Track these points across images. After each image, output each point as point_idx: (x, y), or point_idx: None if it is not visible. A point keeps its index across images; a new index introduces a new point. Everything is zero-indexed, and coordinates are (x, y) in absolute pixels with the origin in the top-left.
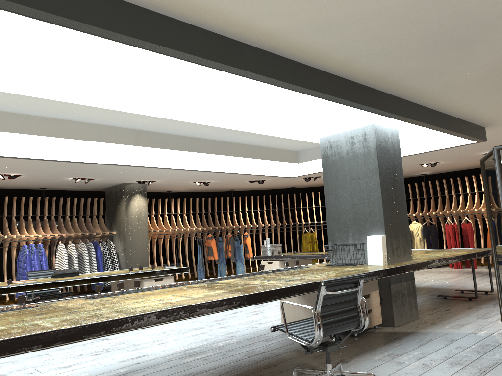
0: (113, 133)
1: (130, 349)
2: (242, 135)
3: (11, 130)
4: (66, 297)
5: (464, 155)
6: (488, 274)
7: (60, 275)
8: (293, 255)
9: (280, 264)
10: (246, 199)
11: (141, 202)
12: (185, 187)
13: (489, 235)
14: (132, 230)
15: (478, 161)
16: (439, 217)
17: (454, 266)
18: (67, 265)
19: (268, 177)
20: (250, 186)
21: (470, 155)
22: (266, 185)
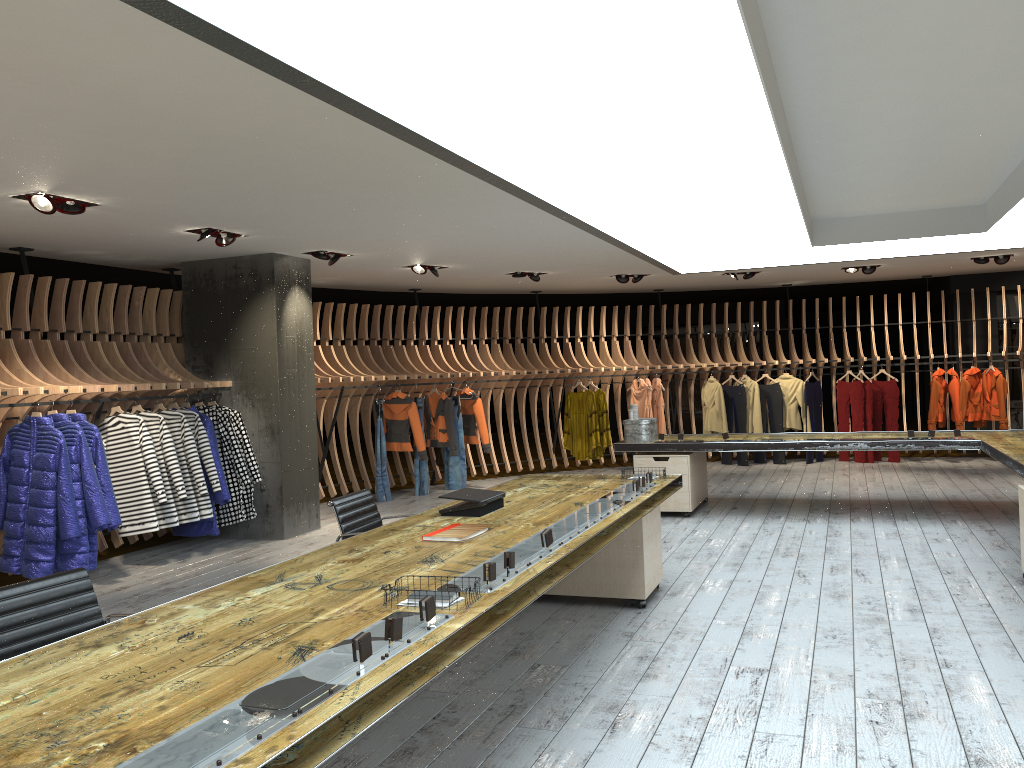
0: (784, 126)
1: (939, 690)
2: (874, 173)
3: (763, 75)
4: (122, 562)
5: (947, 257)
6: (963, 473)
7: (483, 508)
8: (733, 443)
9: (689, 462)
10: (450, 314)
11: (303, 308)
12: (354, 275)
13: (932, 404)
14: (289, 380)
15: (922, 269)
16: (833, 367)
17: (855, 458)
18: (159, 472)
19: (571, 268)
20: (474, 284)
21: (952, 258)
22: (503, 285)
